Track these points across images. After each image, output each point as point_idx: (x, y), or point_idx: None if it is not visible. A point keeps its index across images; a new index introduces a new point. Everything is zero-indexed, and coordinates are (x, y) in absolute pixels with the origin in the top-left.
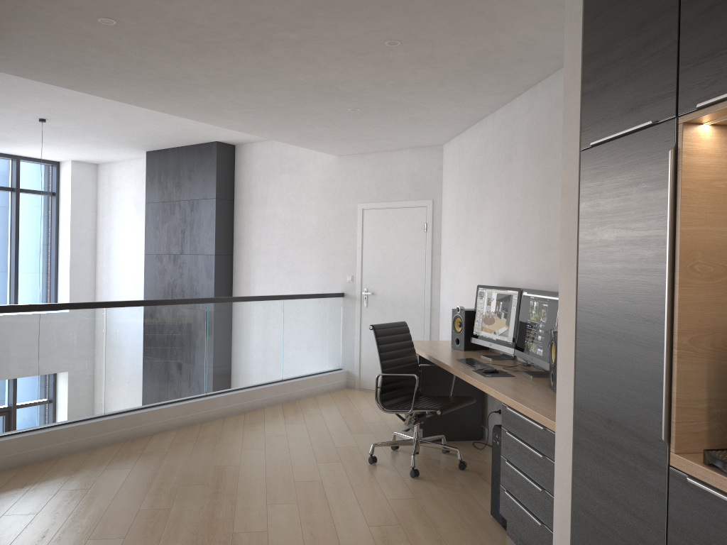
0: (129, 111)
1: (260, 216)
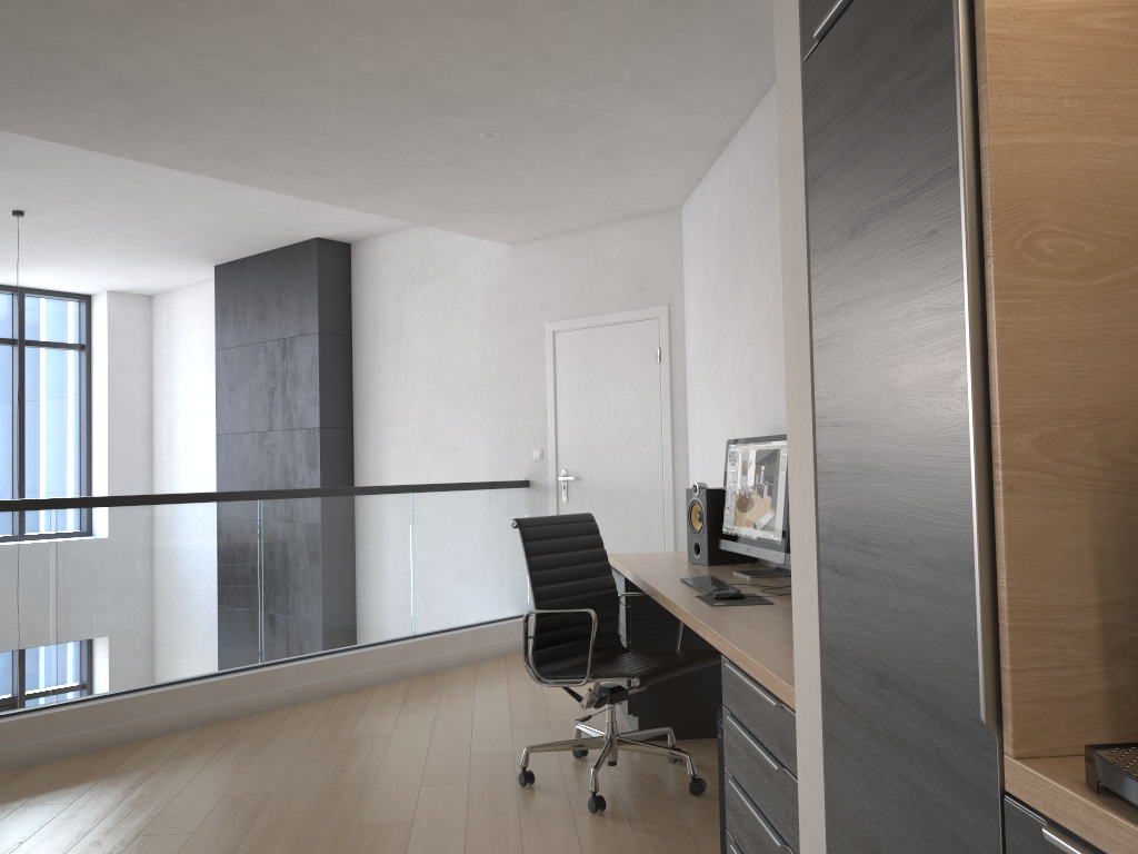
0: (147, 185)
1: (393, 358)
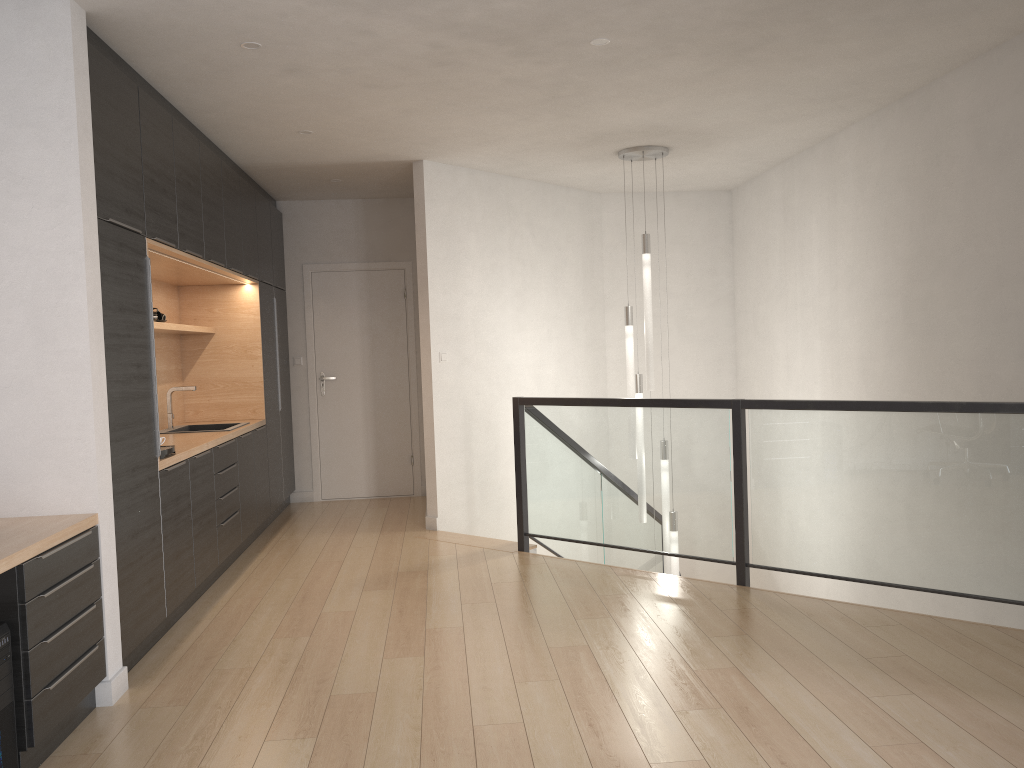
0: None
1: None
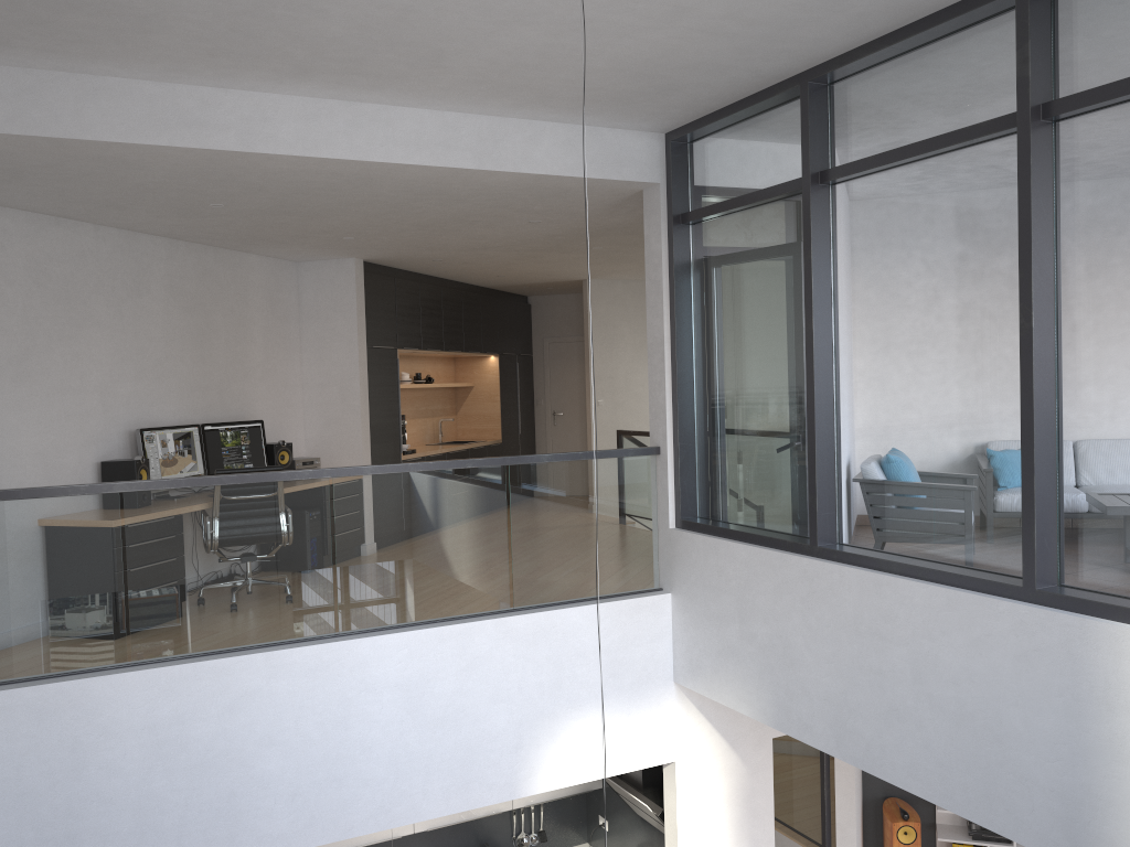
0: None
1: None
